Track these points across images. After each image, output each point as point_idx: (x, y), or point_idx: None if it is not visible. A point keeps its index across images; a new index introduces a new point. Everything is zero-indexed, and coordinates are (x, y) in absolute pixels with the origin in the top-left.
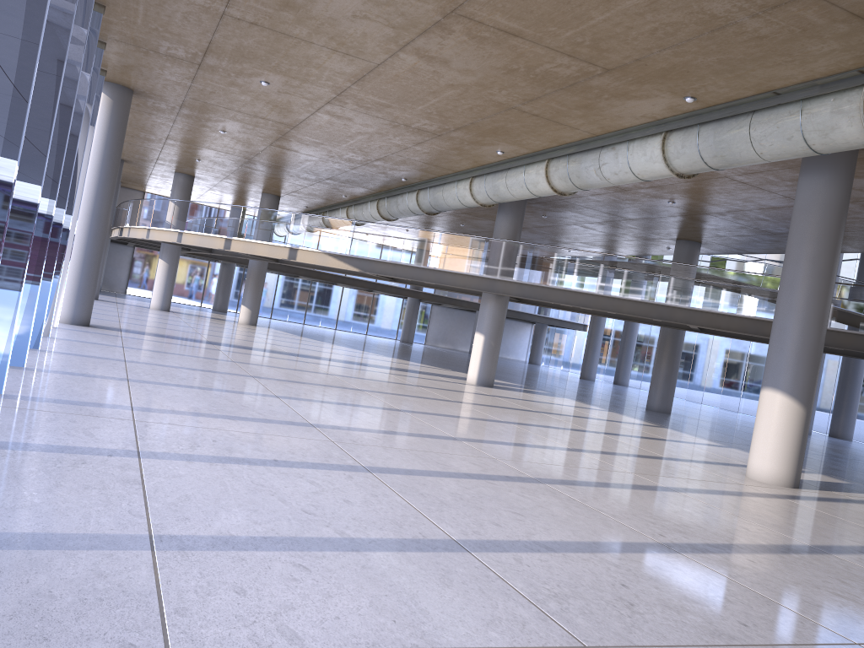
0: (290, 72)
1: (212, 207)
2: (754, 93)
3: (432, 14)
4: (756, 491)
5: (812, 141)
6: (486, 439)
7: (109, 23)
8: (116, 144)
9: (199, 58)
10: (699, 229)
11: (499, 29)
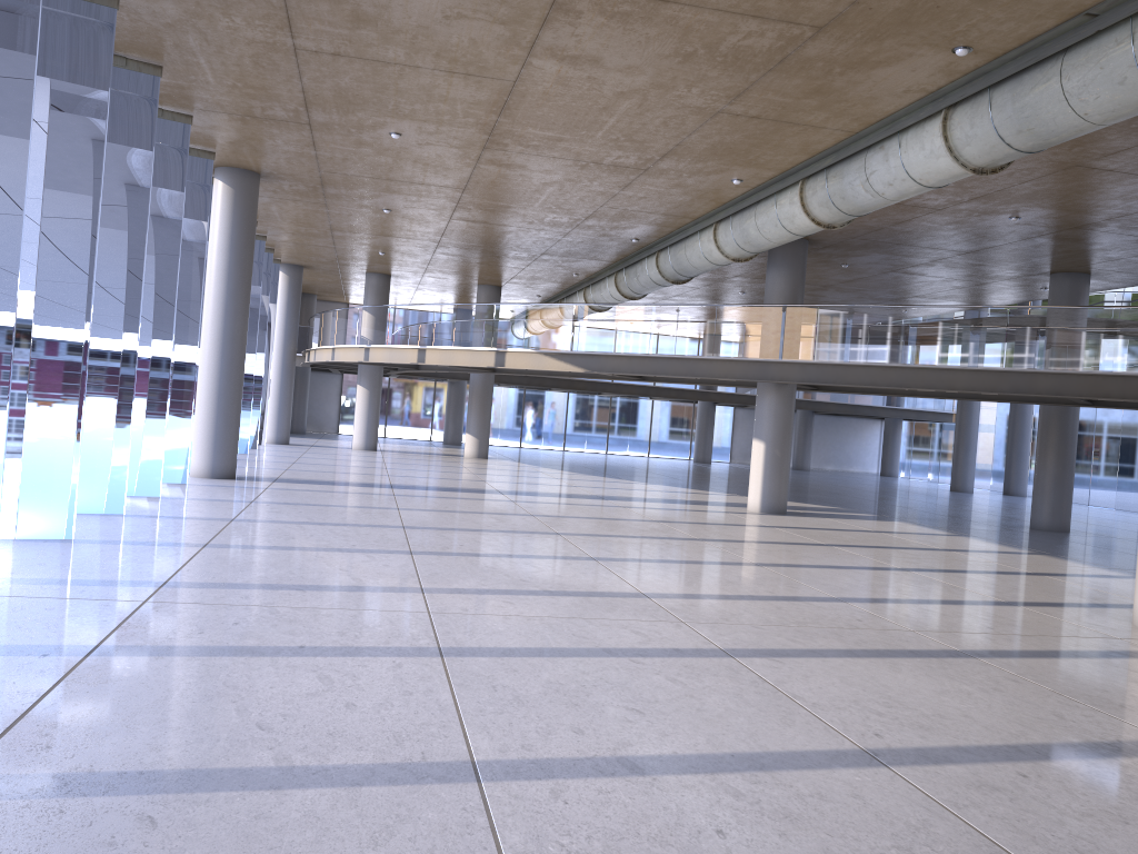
0: (417, 114)
1: (399, 311)
2: (1057, 21)
3: None
4: (1132, 648)
5: None
6: (697, 592)
7: (181, 88)
8: (244, 244)
9: (304, 116)
10: (1077, 253)
11: None
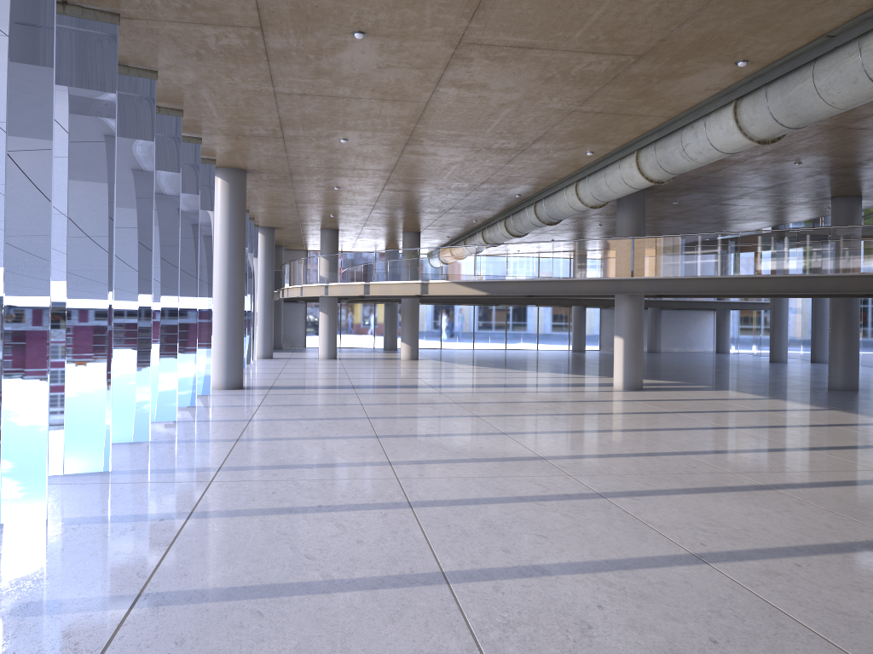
0: (358, 126)
1: (348, 257)
2: (807, 41)
3: (444, 49)
4: None
5: None
6: (579, 453)
7: (194, 121)
8: (239, 221)
9: (279, 132)
10: (849, 184)
11: (512, 46)
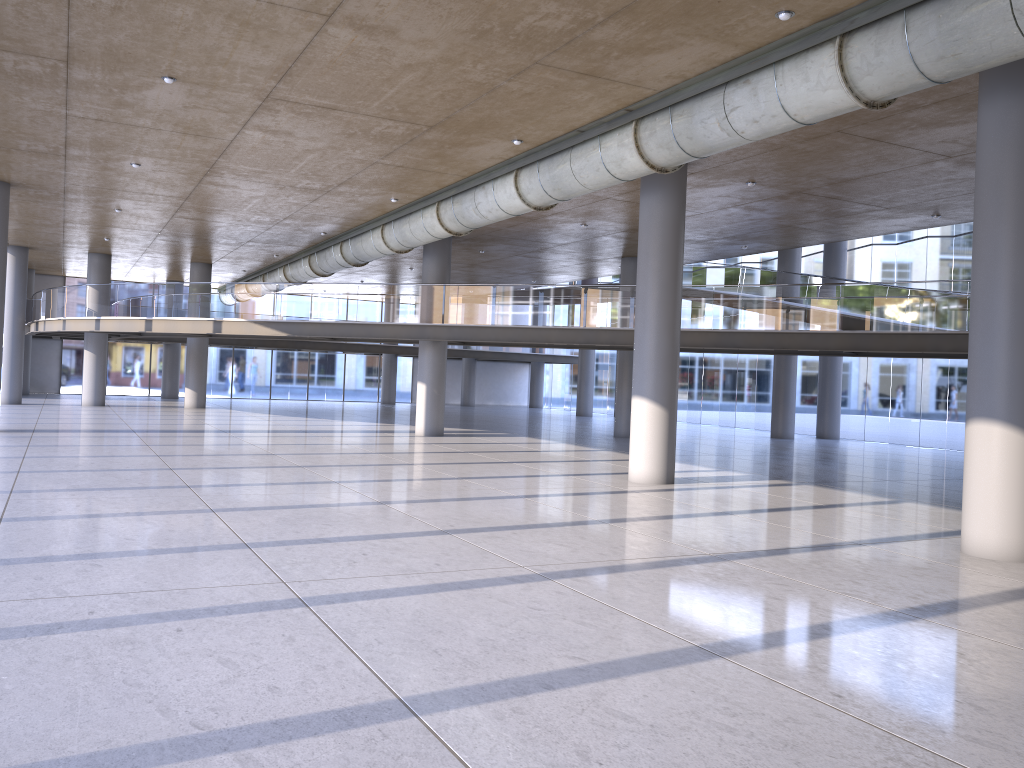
0: (155, 154)
1: (127, 288)
2: (564, 132)
3: (252, 100)
4: (616, 490)
5: (613, 171)
6: (369, 479)
7: None
8: None
9: (62, 151)
10: (632, 246)
11: (317, 106)
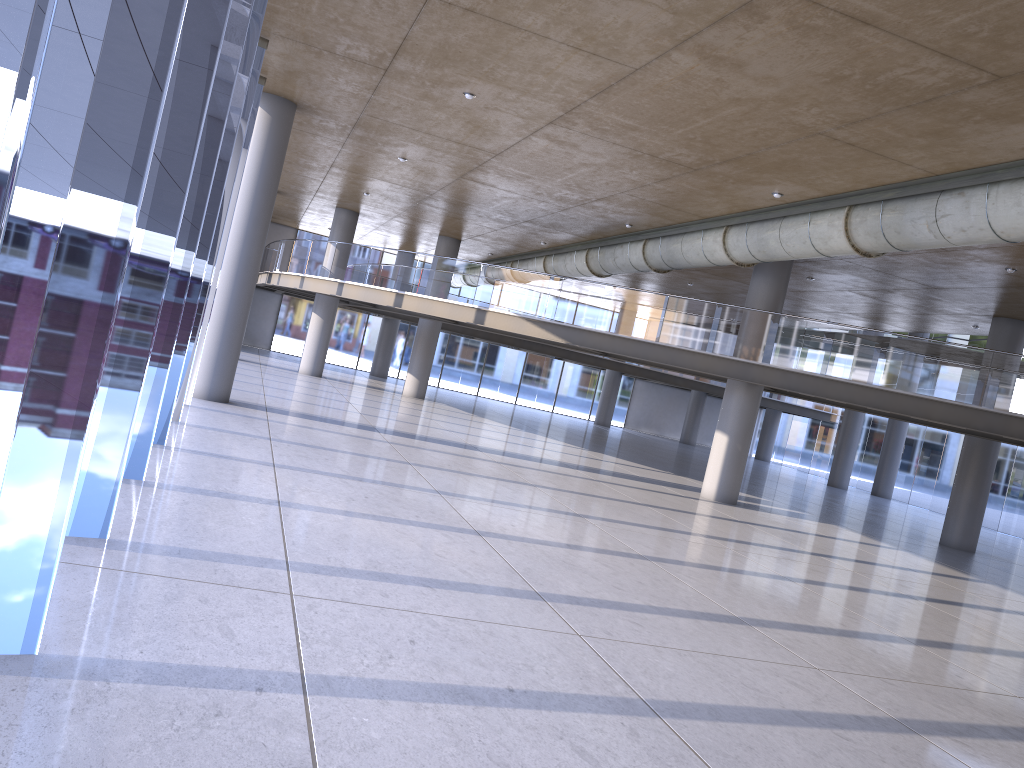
0: (507, 81)
1: (381, 253)
2: None
3: None
4: None
5: None
6: (781, 619)
7: (274, 12)
8: (273, 173)
9: (387, 61)
10: None
11: (843, 14)
